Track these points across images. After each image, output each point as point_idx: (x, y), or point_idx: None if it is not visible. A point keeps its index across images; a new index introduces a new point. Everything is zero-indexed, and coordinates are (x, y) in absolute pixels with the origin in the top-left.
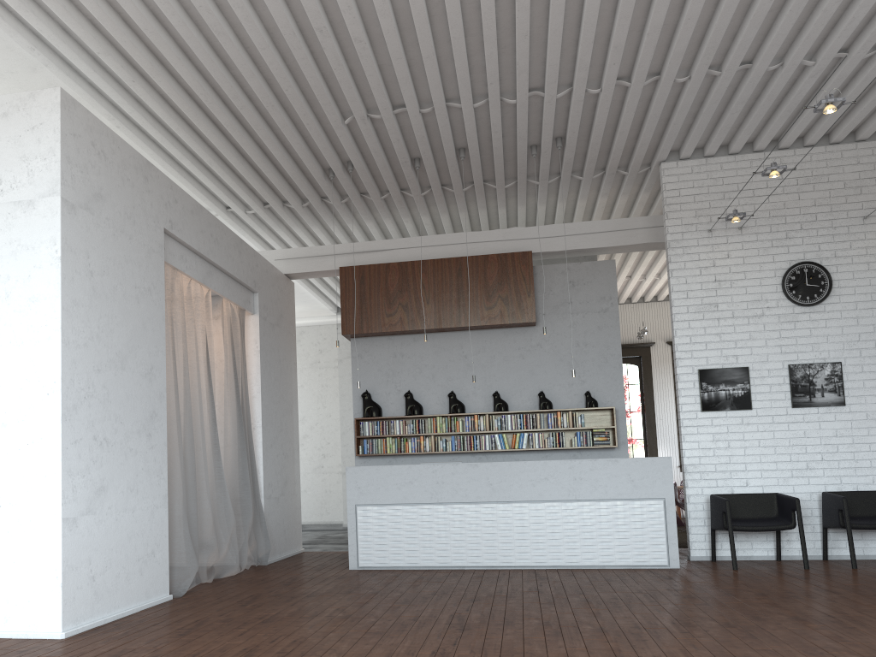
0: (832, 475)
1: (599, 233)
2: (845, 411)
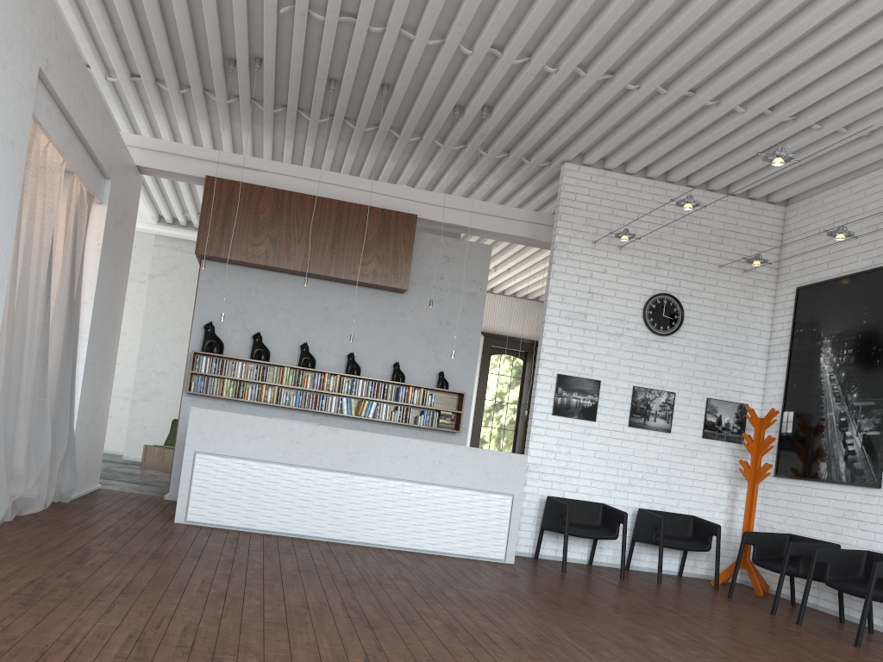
0: (648, 493)
1: (483, 215)
2: (669, 438)
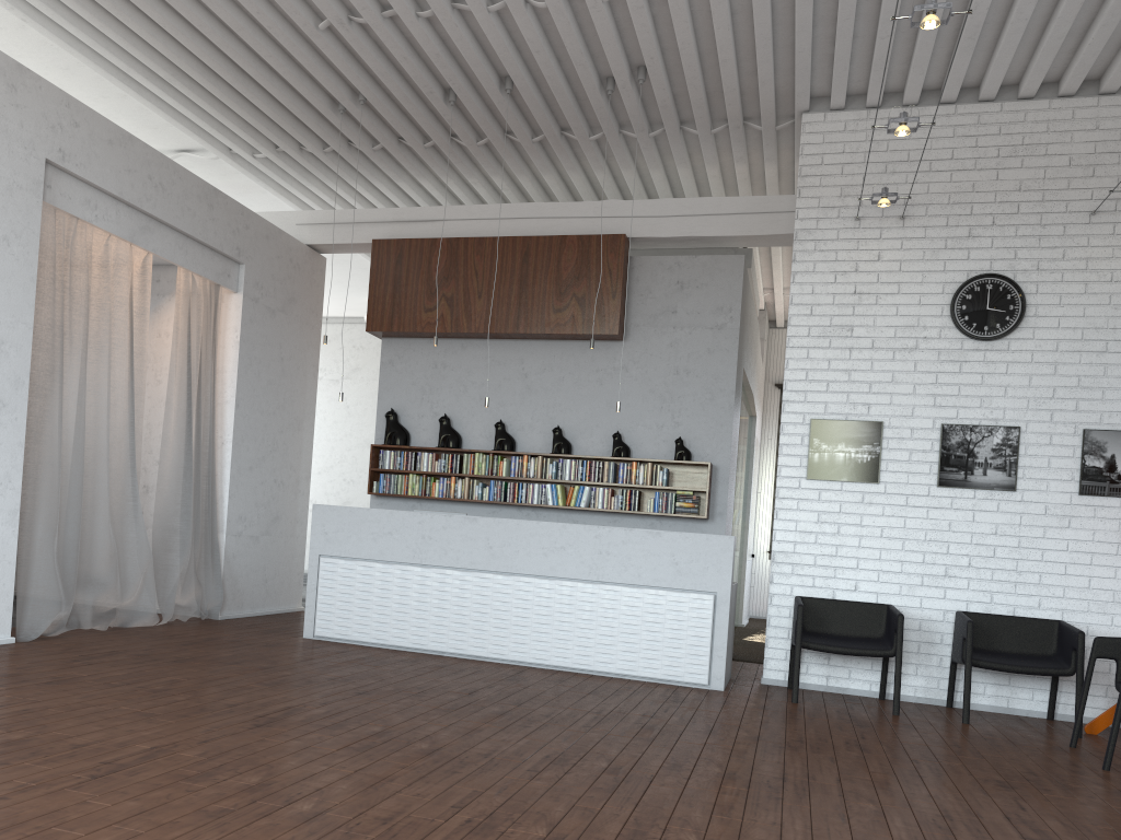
0: (980, 589)
1: (725, 216)
2: (1015, 500)
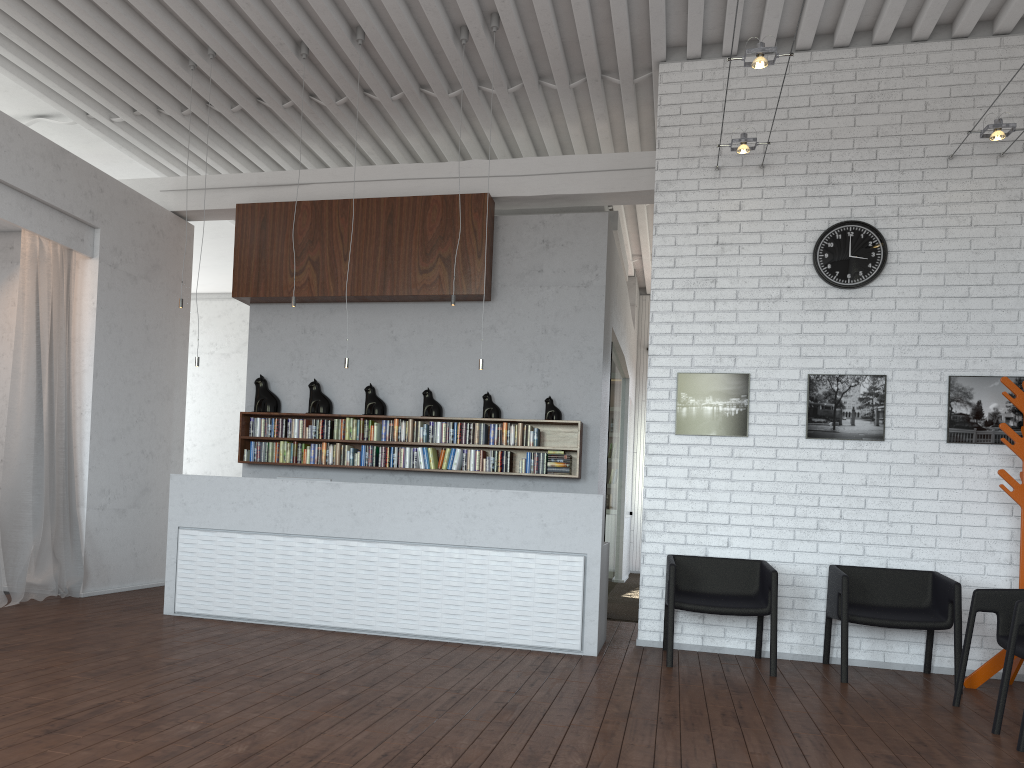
0: (853, 541)
1: (588, 174)
2: (883, 450)
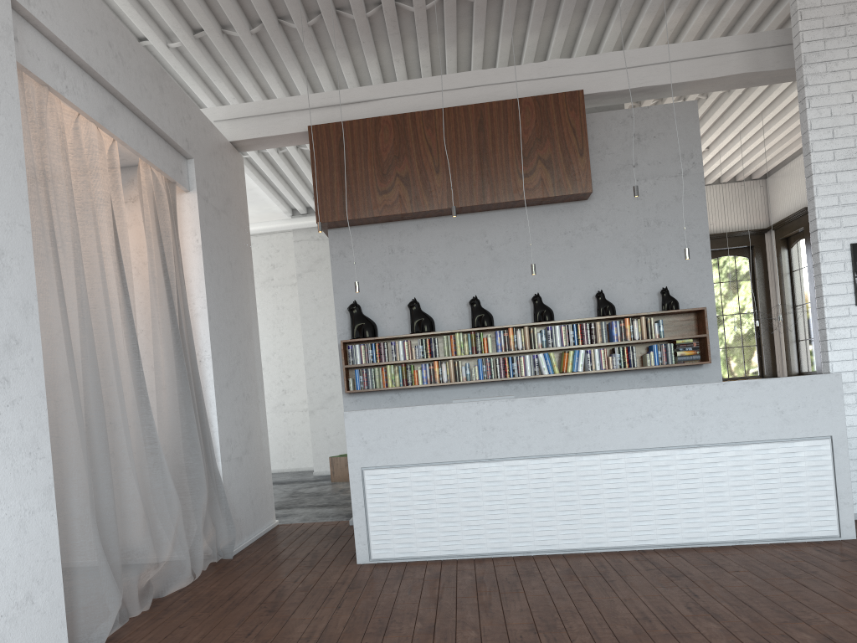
0: None
1: (675, 63)
2: None
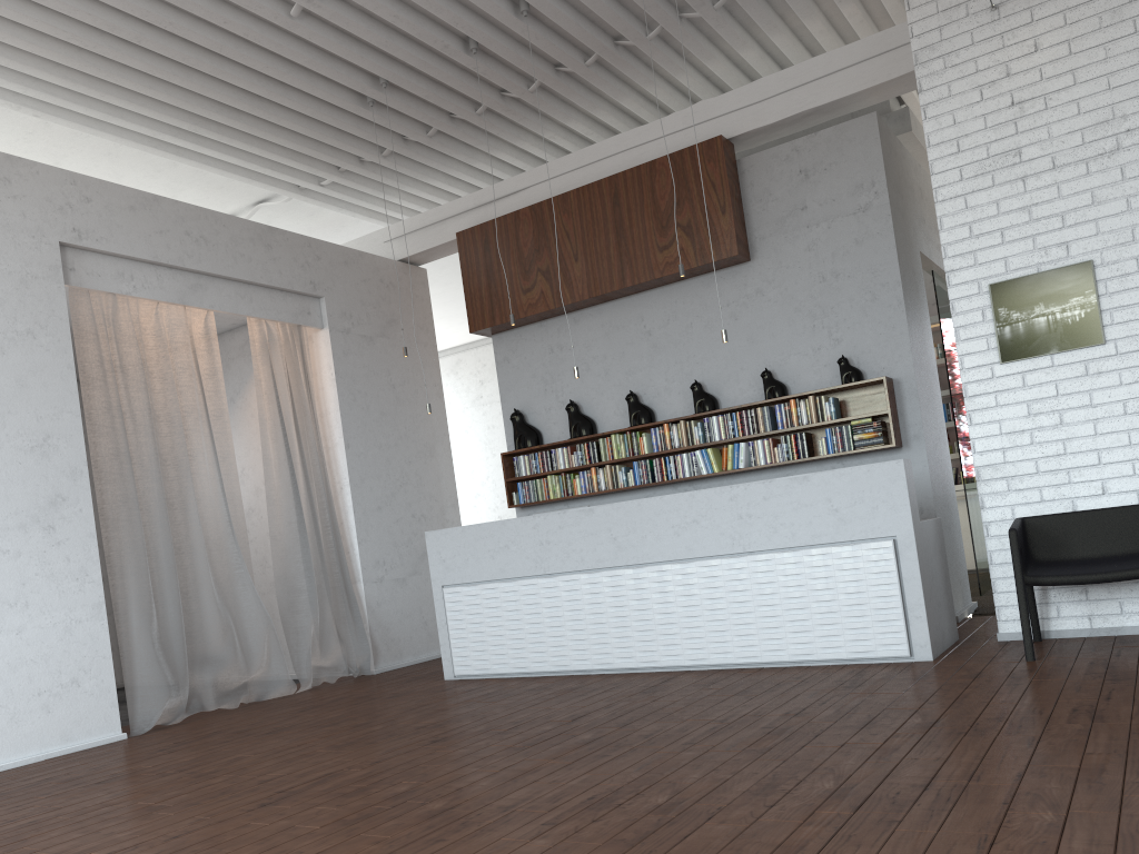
0: None
1: (840, 72)
2: None
